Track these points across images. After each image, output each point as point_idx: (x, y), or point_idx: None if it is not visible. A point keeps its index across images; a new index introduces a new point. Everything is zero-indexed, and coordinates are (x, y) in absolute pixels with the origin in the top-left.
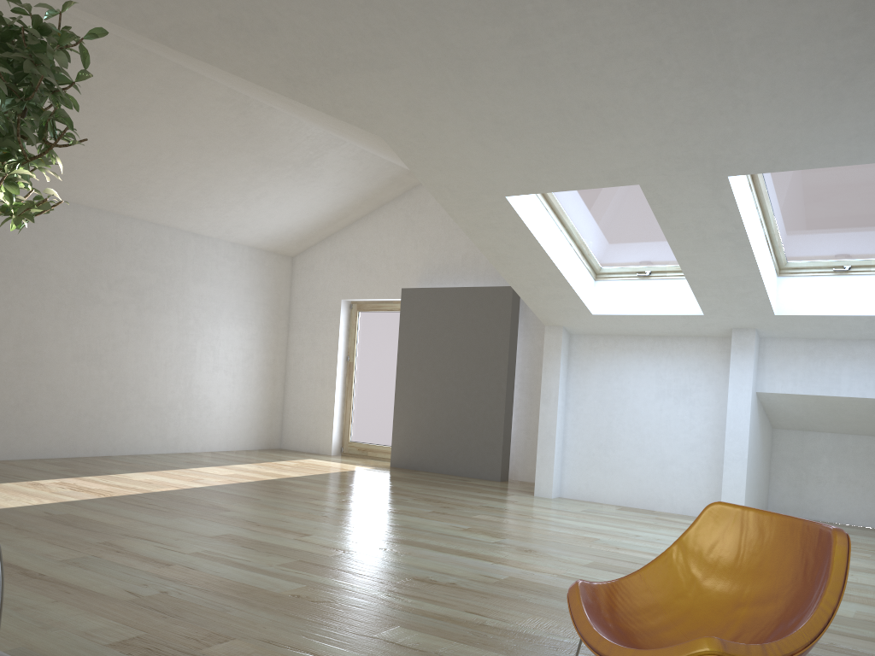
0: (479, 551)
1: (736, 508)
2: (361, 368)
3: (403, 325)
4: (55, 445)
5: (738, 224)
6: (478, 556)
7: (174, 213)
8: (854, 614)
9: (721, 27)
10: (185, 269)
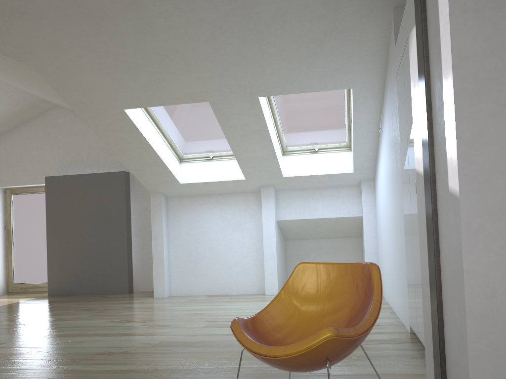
0: (134, 331)
1: (313, 264)
2: (17, 233)
3: (49, 200)
4: None
5: (264, 125)
6: (134, 334)
7: None
8: None
9: (255, 9)
10: None
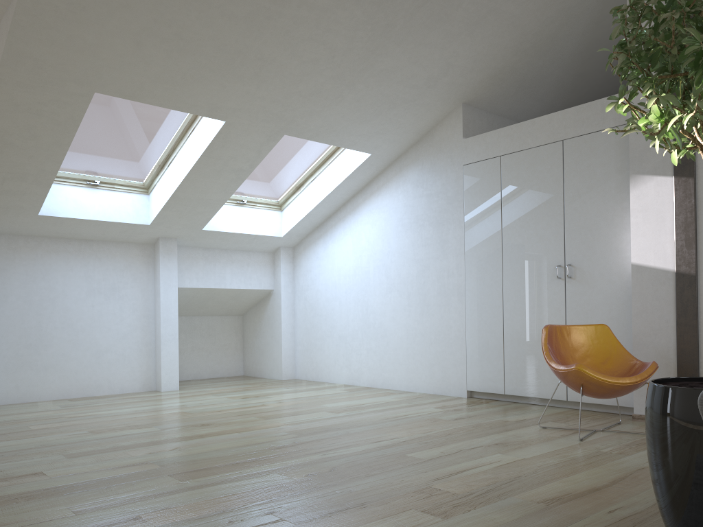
0: (193, 433)
1: (555, 326)
2: None
3: None
4: None
5: (254, 165)
6: (211, 434)
7: None
8: (398, 399)
9: (379, 57)
10: None
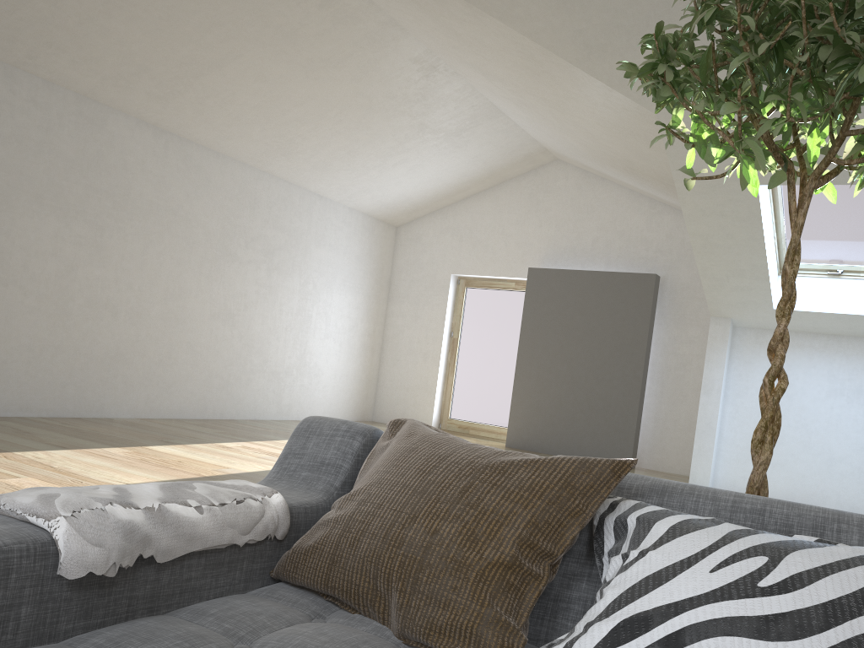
0: None
1: None
2: (465, 345)
3: (528, 304)
4: (188, 405)
5: None
6: None
7: (311, 173)
8: None
9: None
10: (309, 231)
